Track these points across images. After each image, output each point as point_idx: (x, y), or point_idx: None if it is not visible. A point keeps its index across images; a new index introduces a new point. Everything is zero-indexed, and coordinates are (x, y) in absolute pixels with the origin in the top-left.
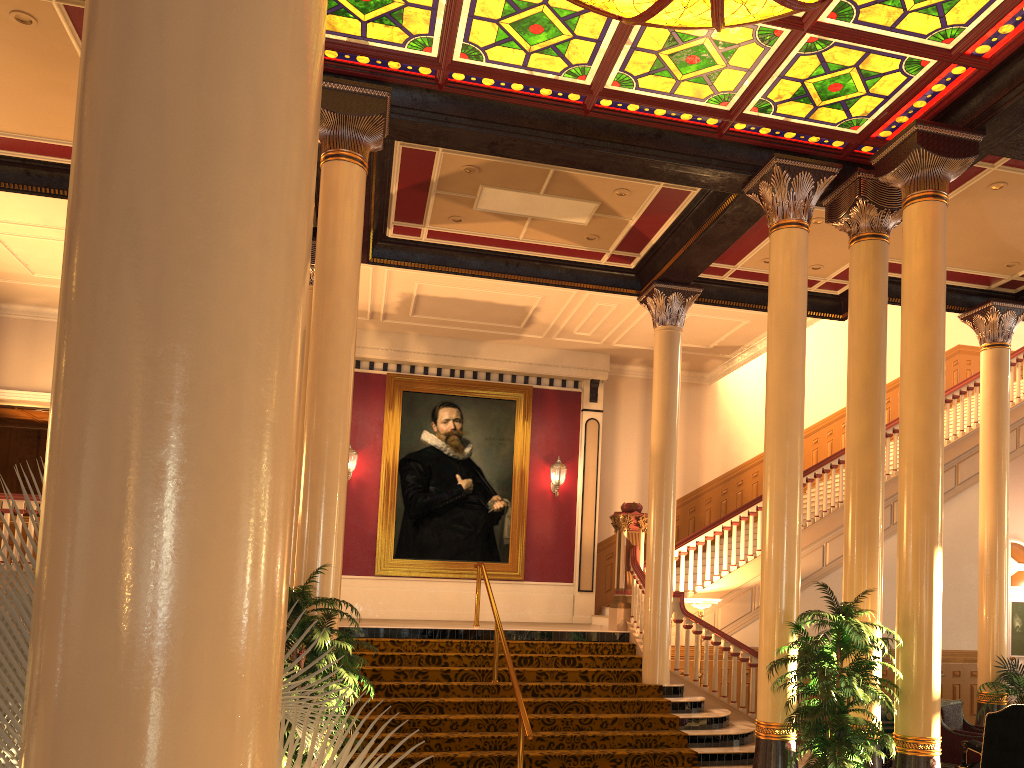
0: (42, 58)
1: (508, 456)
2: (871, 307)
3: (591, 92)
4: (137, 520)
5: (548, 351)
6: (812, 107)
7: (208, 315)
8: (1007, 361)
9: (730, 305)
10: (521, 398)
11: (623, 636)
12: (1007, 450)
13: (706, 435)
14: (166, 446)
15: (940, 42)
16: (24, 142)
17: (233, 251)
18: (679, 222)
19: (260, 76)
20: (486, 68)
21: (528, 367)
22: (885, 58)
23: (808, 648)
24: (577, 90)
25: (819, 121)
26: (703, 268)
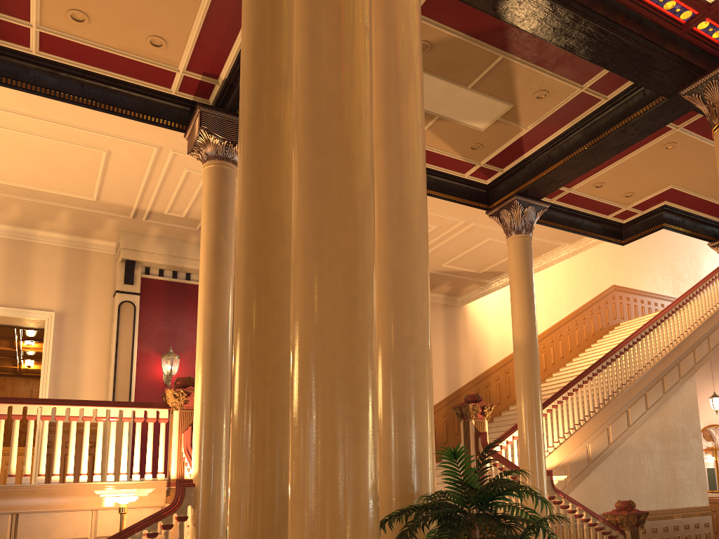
0: None
1: None
2: None
3: None
4: None
5: None
6: None
7: None
8: None
9: (551, 225)
10: None
11: None
12: None
13: (461, 346)
14: None
15: None
16: None
17: None
18: (566, 135)
19: None
20: None
21: None
22: None
23: None
24: None
25: None
26: (565, 183)
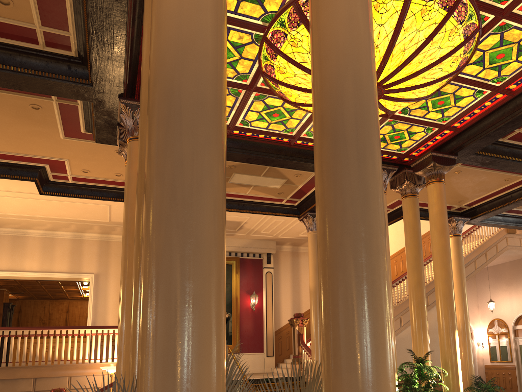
0: (37, 122)
1: (229, 291)
2: (414, 225)
3: (294, 138)
4: (374, 370)
5: (247, 240)
6: (386, 144)
7: (383, 305)
8: (461, 242)
9: None
10: (234, 263)
11: (299, 378)
12: (465, 281)
13: None
14: (378, 347)
15: (441, 122)
16: (12, 155)
17: (384, 284)
18: None
19: (383, 230)
20: (249, 129)
21: (237, 248)
22: (418, 127)
23: (407, 379)
24: (288, 137)
25: (388, 149)
26: None
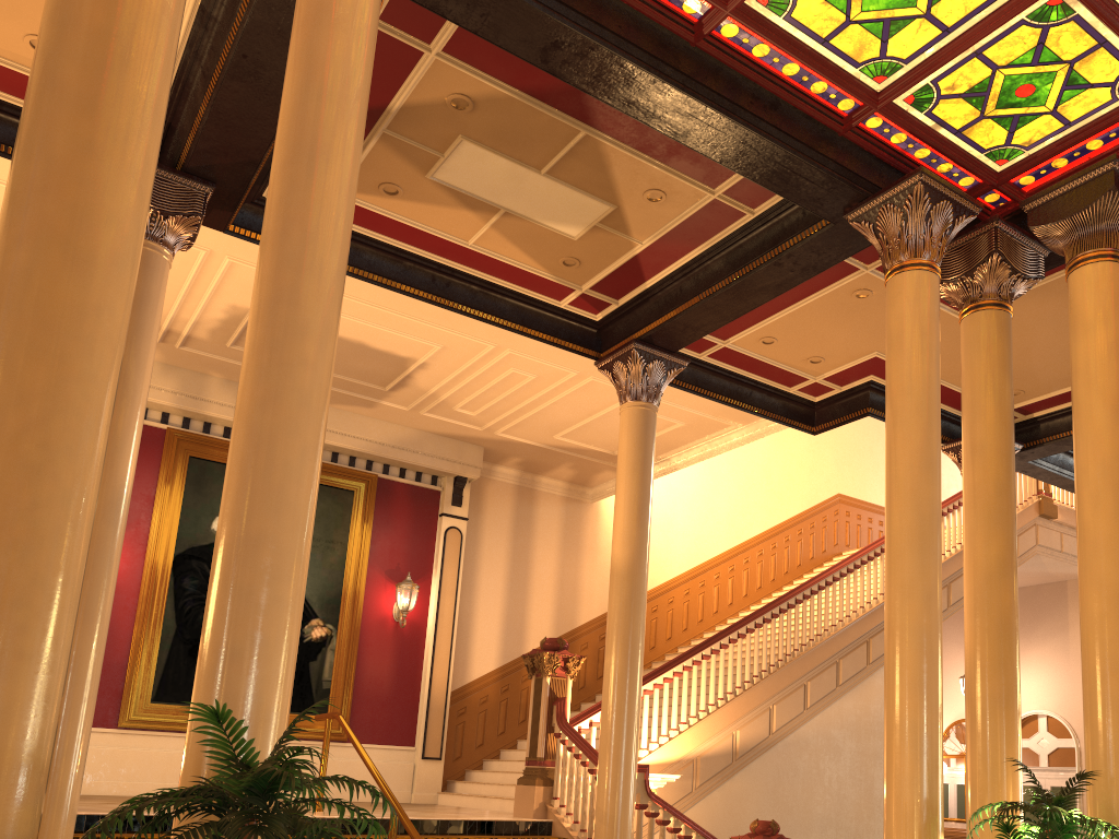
0: None
1: (338, 566)
2: (1002, 394)
3: (725, 3)
4: None
5: (406, 431)
6: (977, 116)
7: None
8: None
9: (700, 393)
10: (362, 489)
11: (544, 827)
12: None
13: (585, 564)
14: None
15: None
16: None
17: None
18: (702, 260)
19: None
20: None
21: (378, 448)
22: (1111, 60)
23: None
24: None
25: (970, 140)
26: (707, 331)
